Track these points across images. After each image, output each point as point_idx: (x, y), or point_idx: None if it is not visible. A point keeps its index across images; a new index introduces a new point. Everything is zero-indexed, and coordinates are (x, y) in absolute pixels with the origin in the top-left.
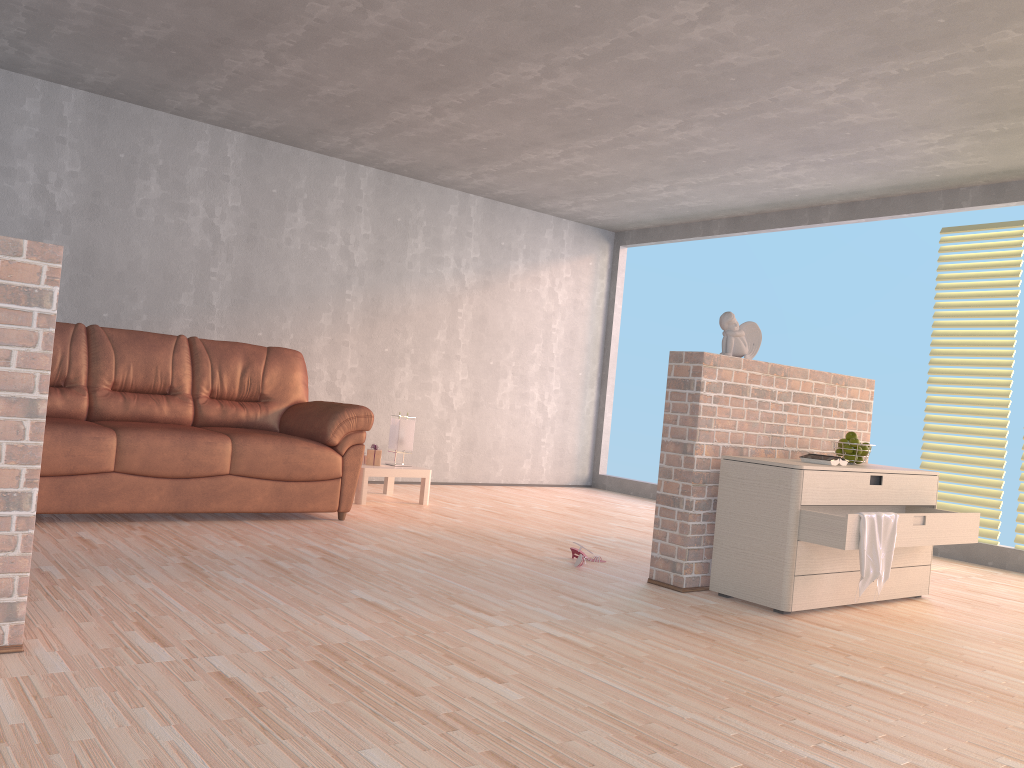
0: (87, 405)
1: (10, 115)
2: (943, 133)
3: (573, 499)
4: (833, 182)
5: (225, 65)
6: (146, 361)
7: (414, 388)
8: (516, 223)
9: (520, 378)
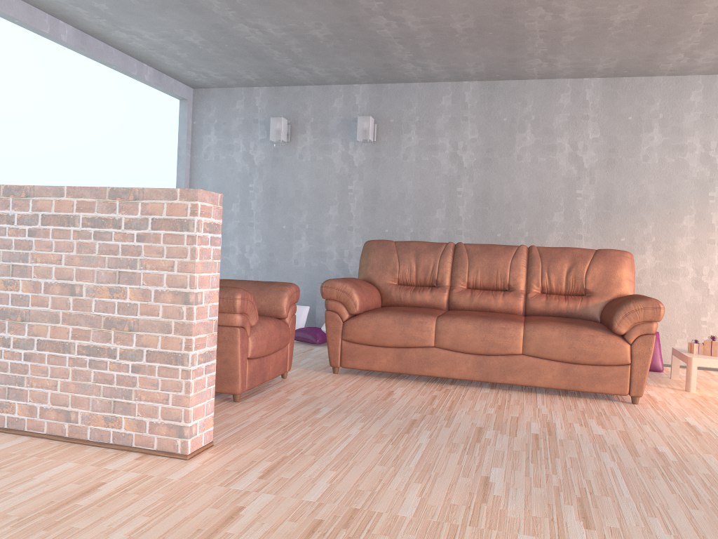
0: (445, 299)
1: (433, 110)
2: None
3: None
4: None
5: (529, 29)
6: (489, 266)
7: None
8: None
9: None
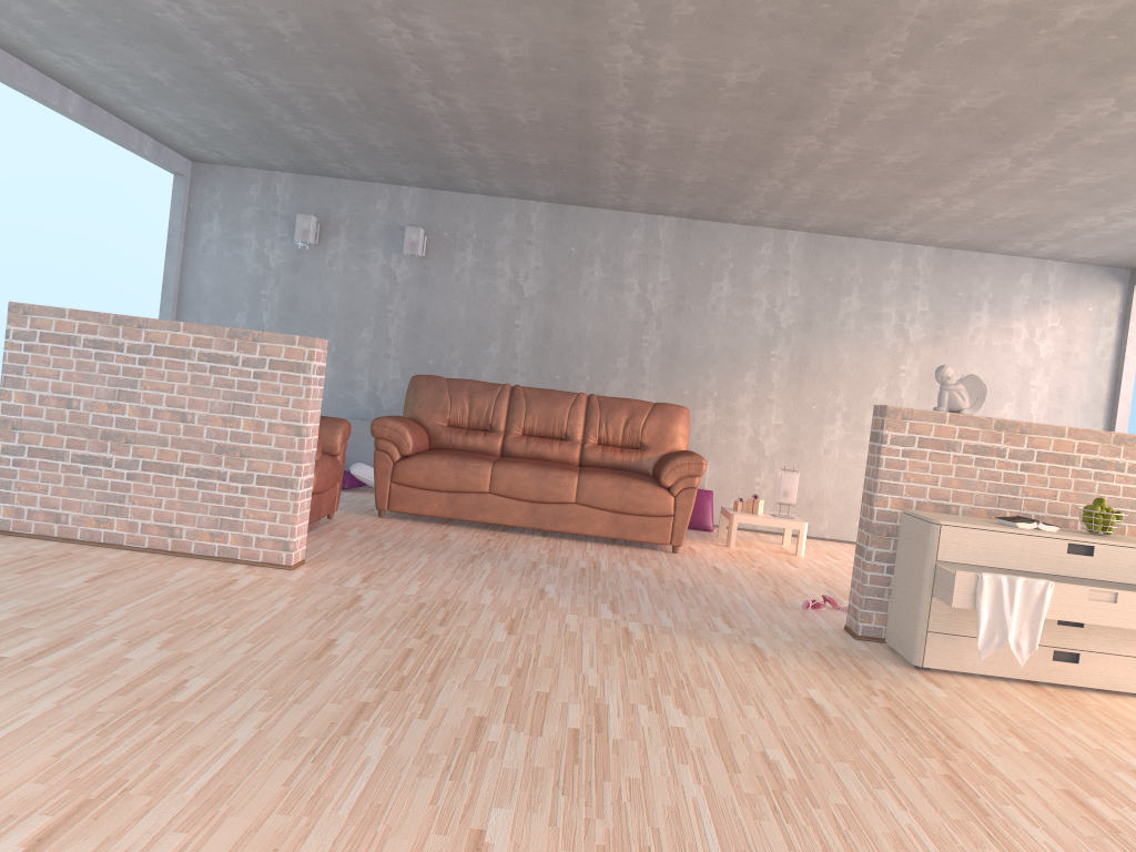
0: (499, 445)
1: (494, 229)
2: None
3: None
4: None
5: (603, 173)
6: (547, 413)
7: (845, 446)
8: (979, 270)
9: None
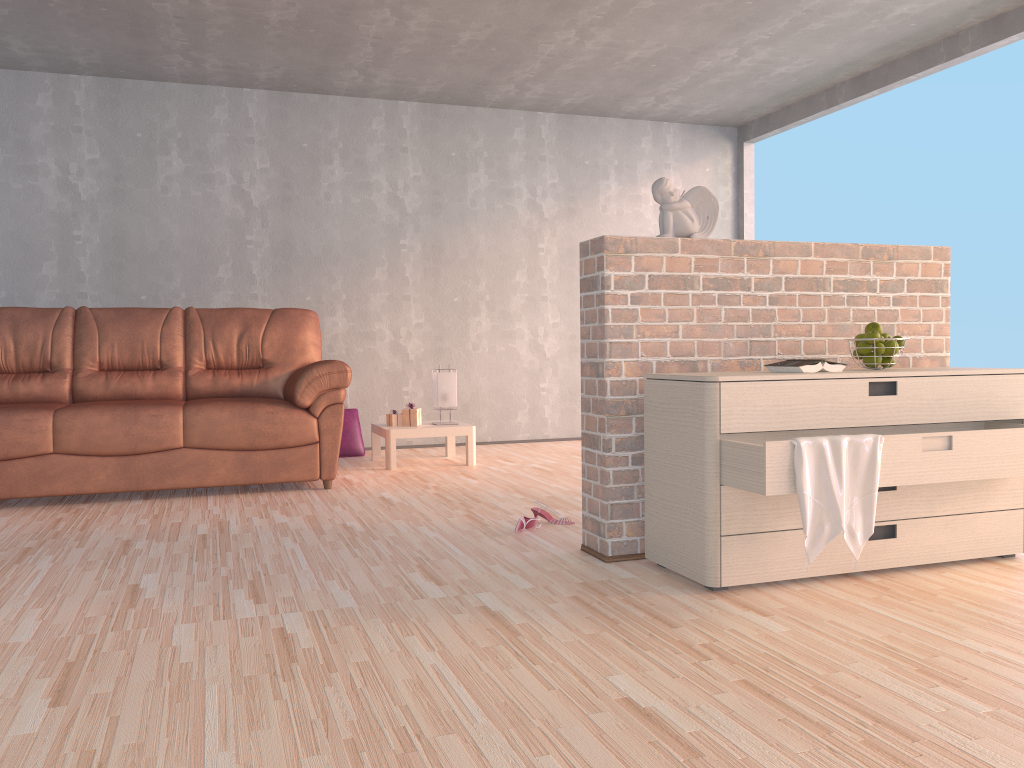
0: (67, 388)
1: (25, 114)
2: None
3: None
4: None
5: (159, 11)
6: (131, 337)
7: (494, 338)
8: (601, 136)
9: None
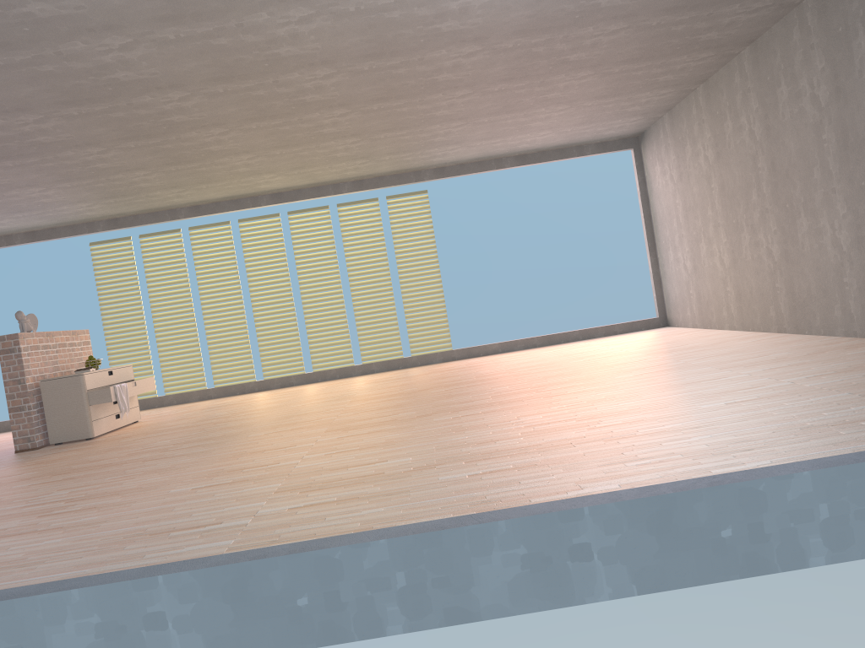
0: None
1: None
2: (89, 203)
3: None
4: (24, 224)
5: None
6: None
7: None
8: None
9: None
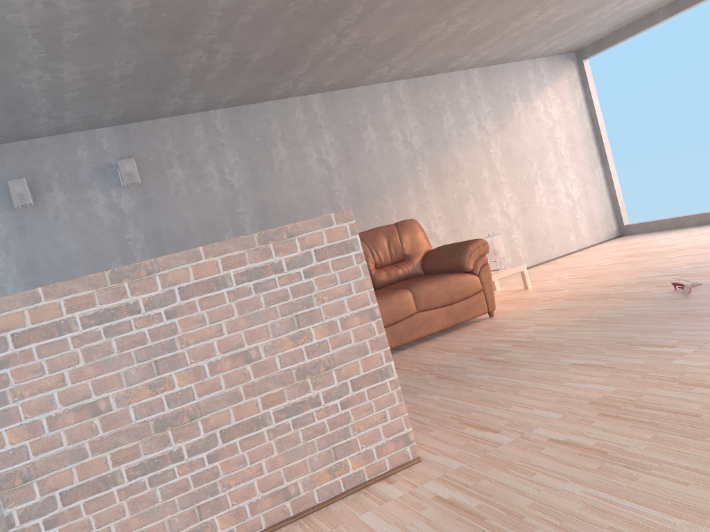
0: None
1: (190, 142)
2: None
3: (620, 249)
4: None
5: (309, 54)
6: None
7: (481, 214)
8: (506, 76)
9: (547, 180)
